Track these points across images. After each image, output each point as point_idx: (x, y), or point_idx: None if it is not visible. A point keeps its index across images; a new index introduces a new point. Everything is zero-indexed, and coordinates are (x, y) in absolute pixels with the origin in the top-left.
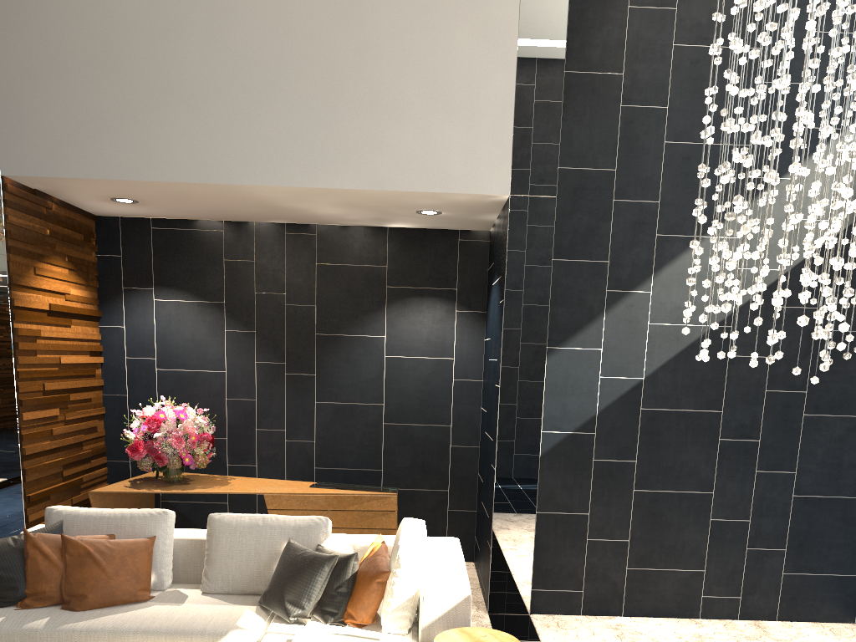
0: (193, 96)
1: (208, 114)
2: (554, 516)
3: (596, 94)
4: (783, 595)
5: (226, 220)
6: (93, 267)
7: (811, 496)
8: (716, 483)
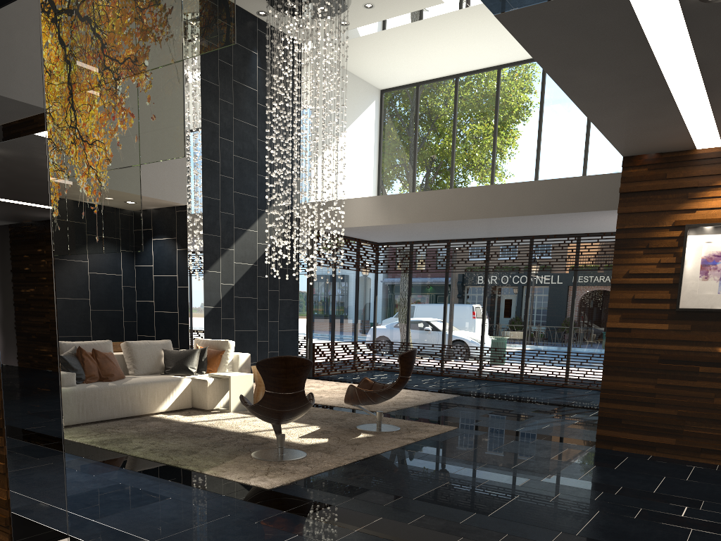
0: None
1: None
2: None
3: (212, 168)
4: None
5: None
6: None
7: (283, 330)
8: (258, 326)
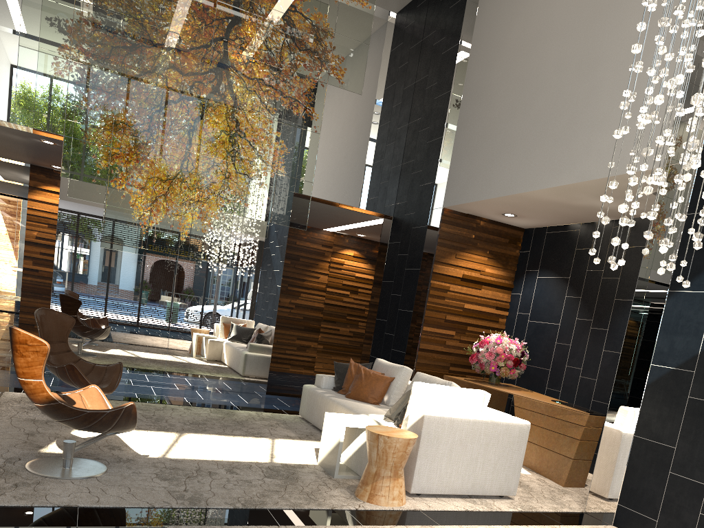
0: (512, 147)
1: (515, 155)
2: (646, 442)
3: None
4: None
5: (582, 222)
6: (514, 258)
7: None
8: None
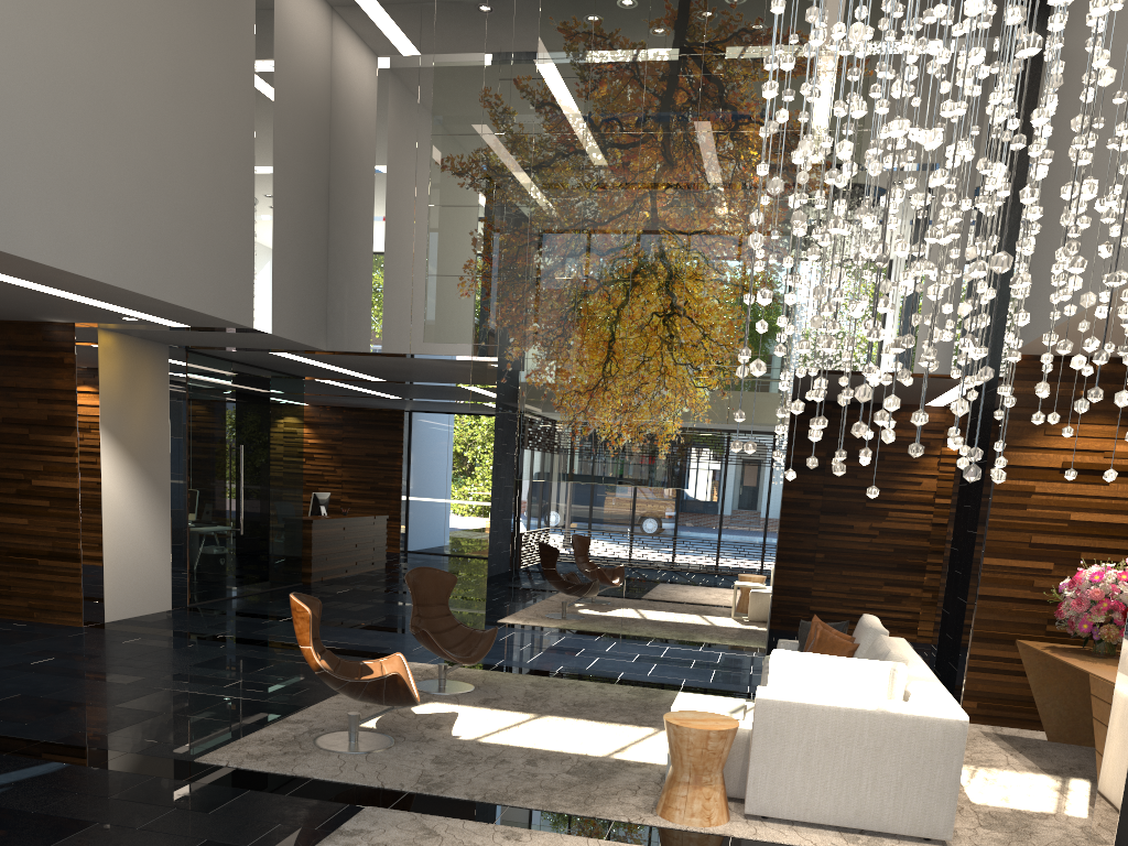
0: (1068, 239)
1: None
2: None
3: None
4: None
5: None
6: None
7: None
8: None
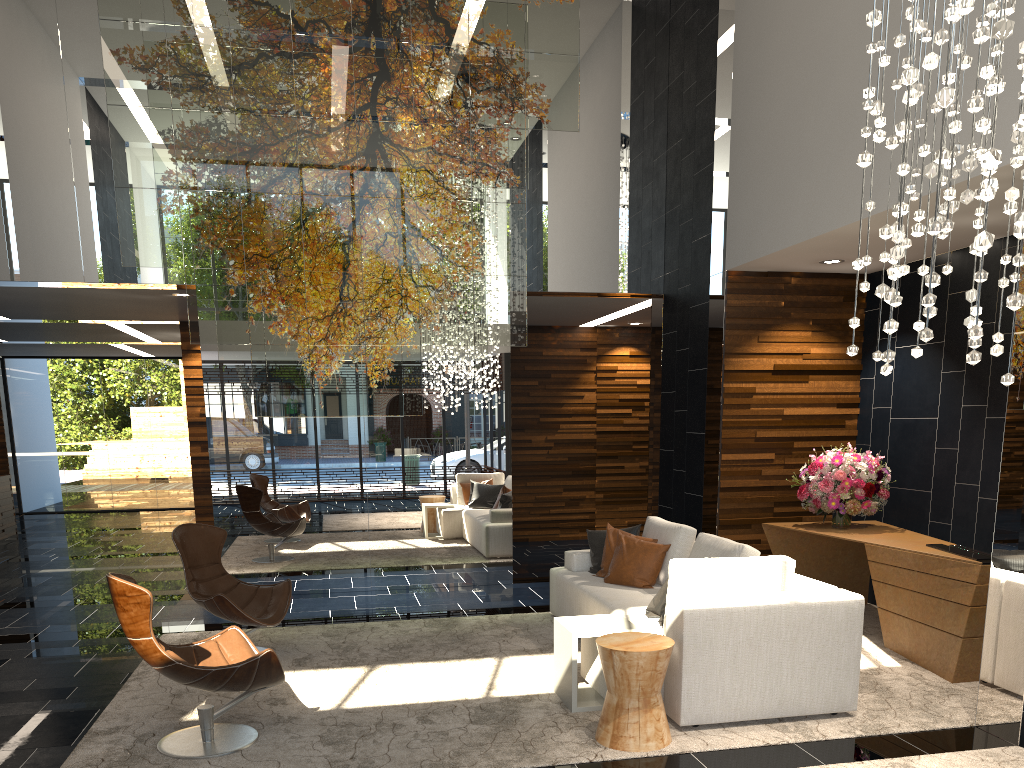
0: (808, 162)
1: (814, 174)
2: None
3: None
4: None
5: (952, 250)
6: None
7: None
8: None
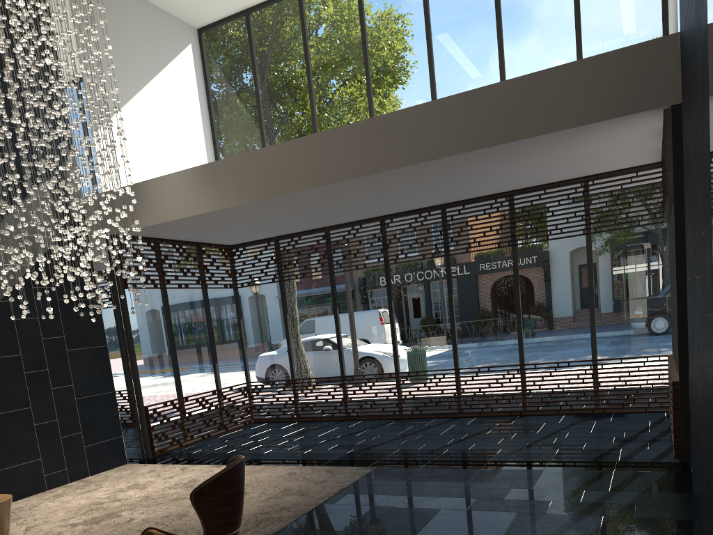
0: None
1: None
2: None
3: None
4: (89, 459)
5: None
6: None
7: (85, 397)
8: (31, 401)
